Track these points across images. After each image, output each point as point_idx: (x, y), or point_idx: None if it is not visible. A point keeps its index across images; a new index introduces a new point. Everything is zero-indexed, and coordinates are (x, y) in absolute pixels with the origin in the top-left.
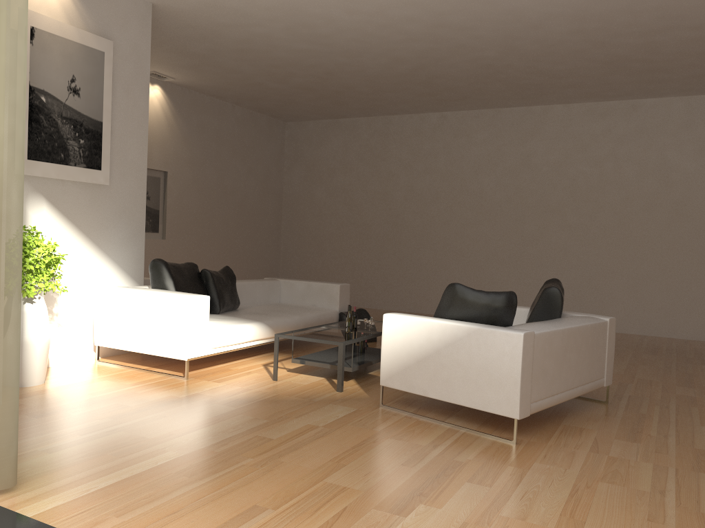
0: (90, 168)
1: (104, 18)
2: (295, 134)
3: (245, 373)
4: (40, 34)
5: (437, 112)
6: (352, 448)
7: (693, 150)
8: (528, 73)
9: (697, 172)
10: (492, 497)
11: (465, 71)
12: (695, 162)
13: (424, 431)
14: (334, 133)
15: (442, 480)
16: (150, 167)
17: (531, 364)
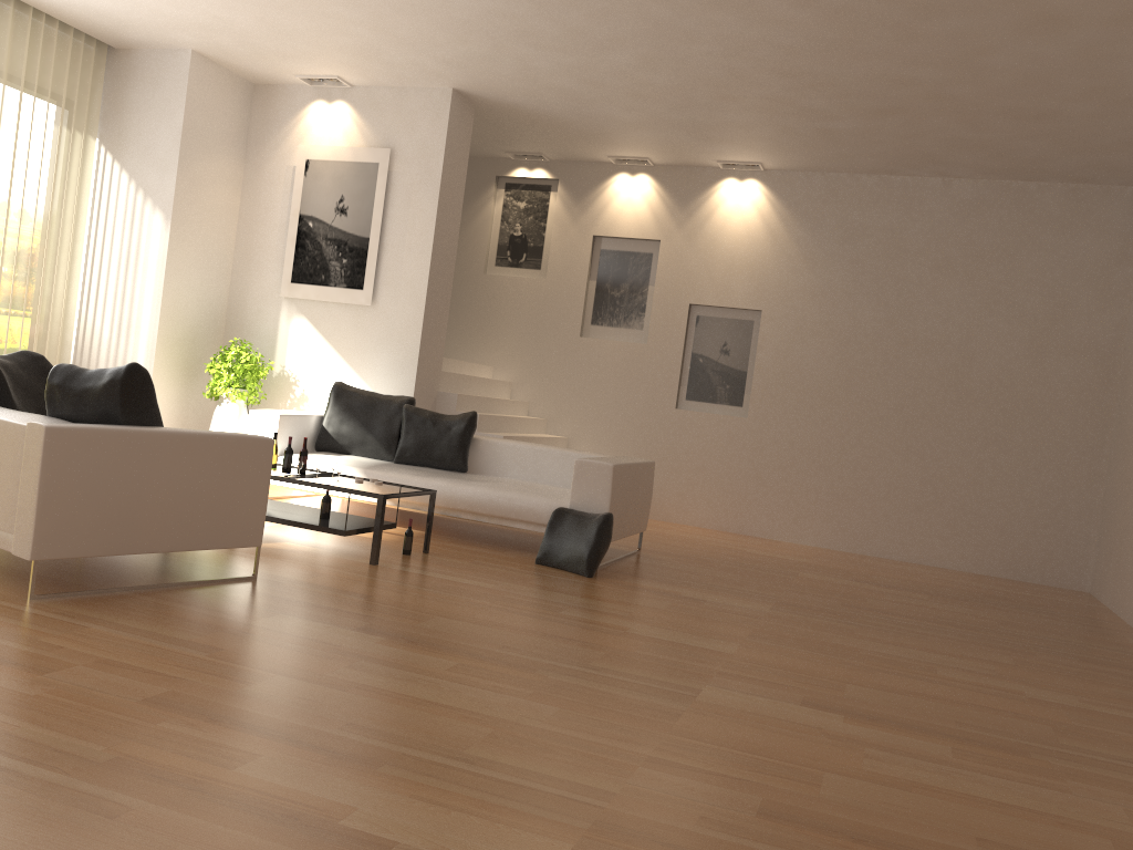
0: (351, 288)
1: (387, 126)
2: None
3: None
4: (314, 164)
5: None
6: None
7: None
8: None
9: None
10: None
11: None
12: None
13: None
14: None
15: None
16: (725, 304)
17: None
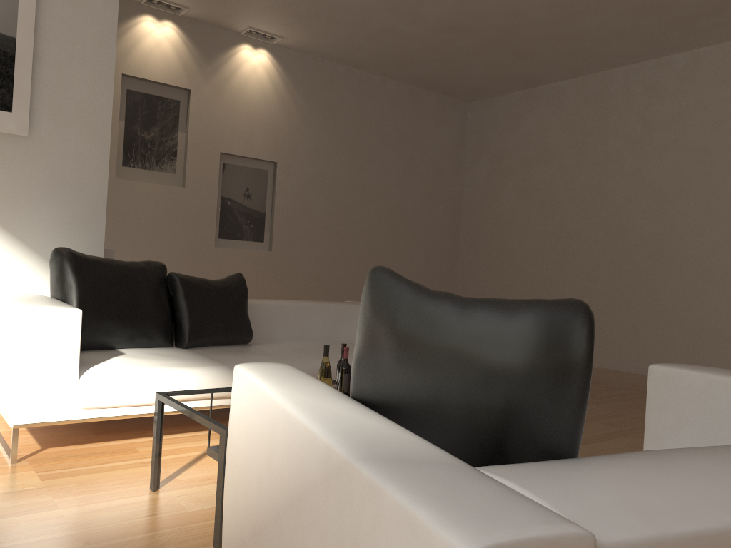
0: None
1: None
2: (480, 117)
3: (138, 463)
4: None
5: (686, 51)
6: None
7: None
8: None
9: None
10: None
11: None
12: None
13: None
14: (530, 108)
15: None
16: (250, 155)
17: None
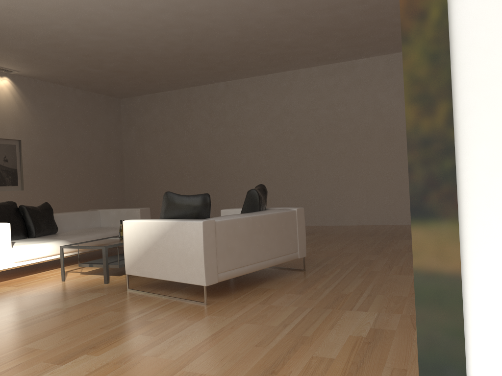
0: None
1: None
2: (128, 107)
3: (45, 278)
4: None
5: (223, 81)
6: (73, 321)
7: (394, 91)
8: (268, 46)
9: (398, 107)
10: (149, 343)
11: (224, 48)
12: (396, 100)
13: (144, 303)
14: (155, 103)
15: (121, 336)
16: (5, 137)
17: (215, 244)
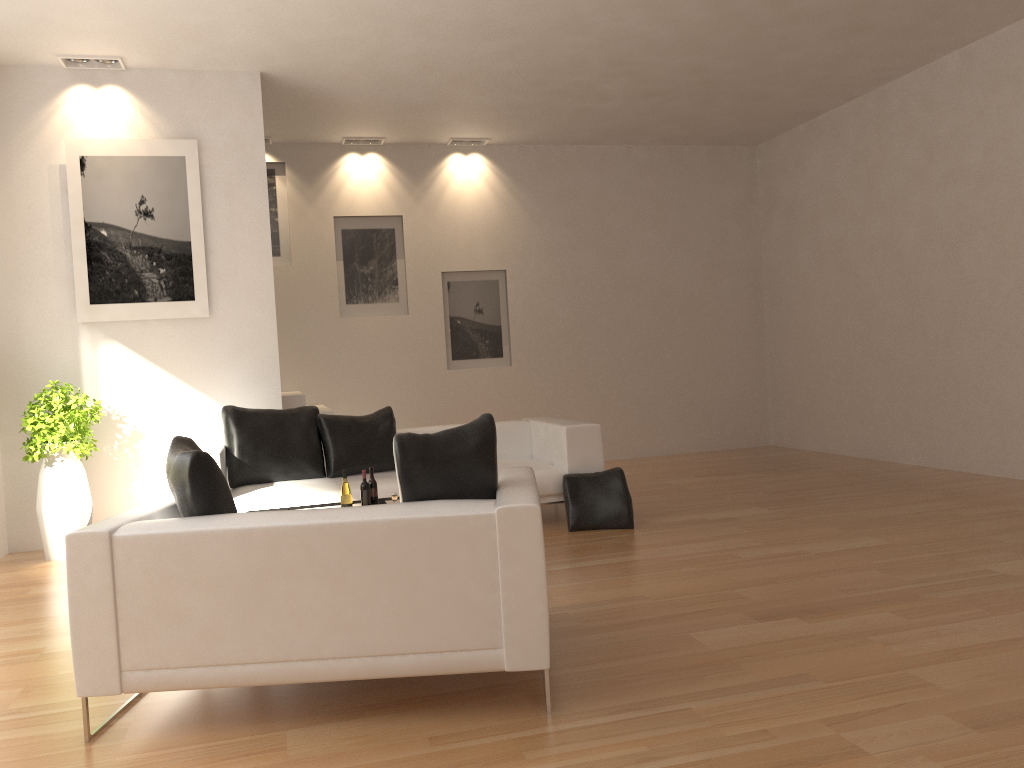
0: (178, 301)
1: (185, 115)
2: (768, 162)
3: None
4: (93, 161)
5: (957, 49)
6: None
7: None
8: None
9: None
10: None
11: None
12: None
13: None
14: (813, 145)
15: None
16: (474, 268)
17: (108, 595)
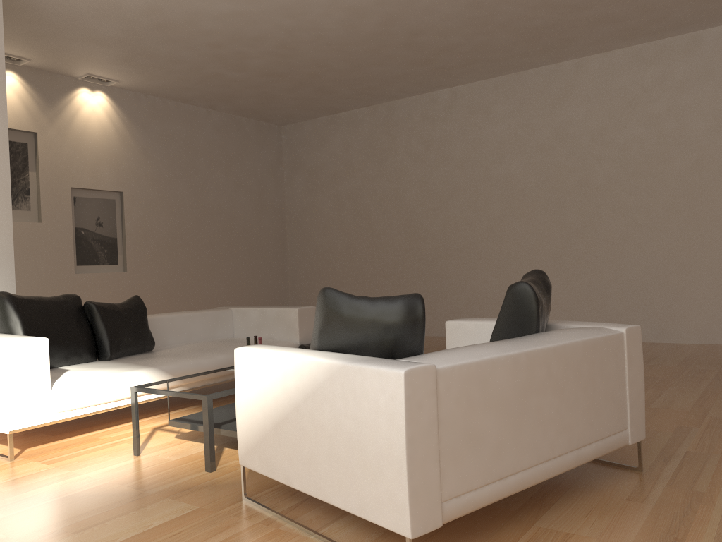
0: None
1: None
2: (293, 138)
3: (109, 445)
4: None
5: (447, 88)
6: None
7: None
8: (534, 7)
9: None
10: None
11: (451, 17)
12: None
13: None
14: (334, 131)
15: None
16: (98, 188)
17: (435, 428)
